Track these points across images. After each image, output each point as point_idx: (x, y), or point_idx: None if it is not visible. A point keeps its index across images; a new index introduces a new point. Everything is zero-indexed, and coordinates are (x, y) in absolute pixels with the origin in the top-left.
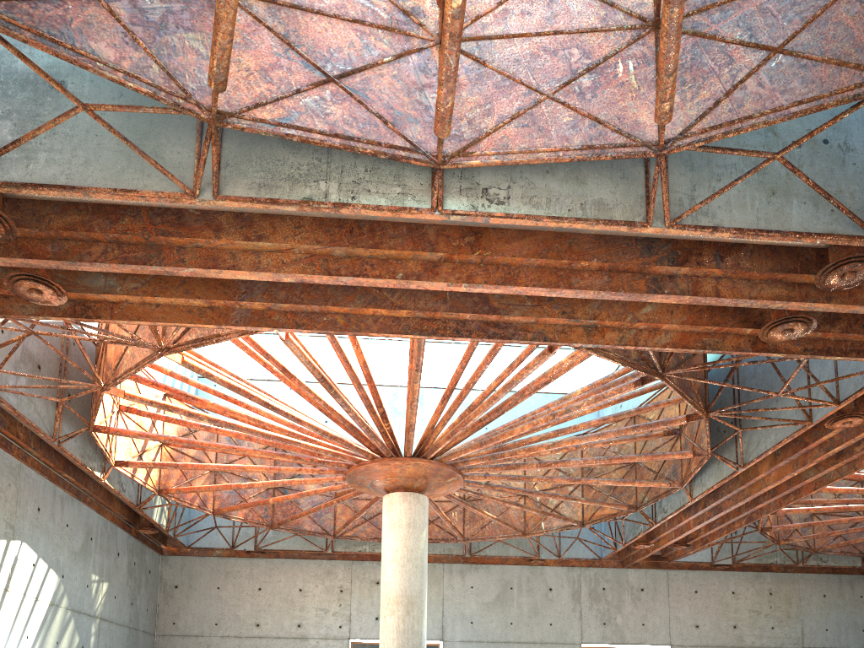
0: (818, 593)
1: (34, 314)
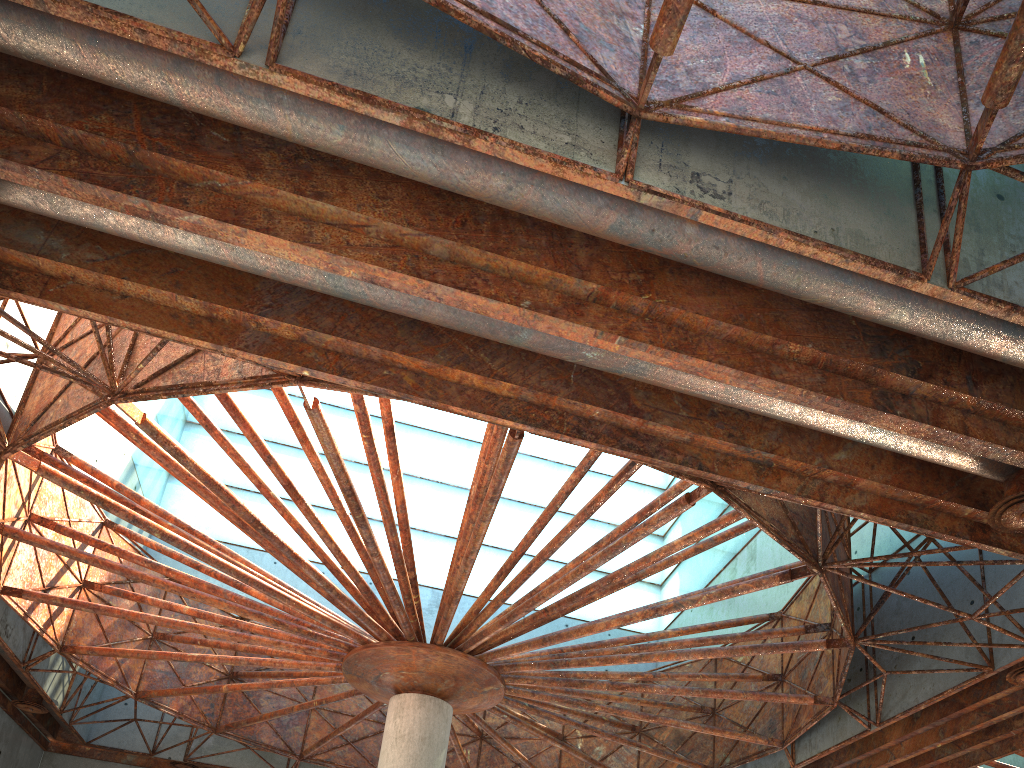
0: None
1: None
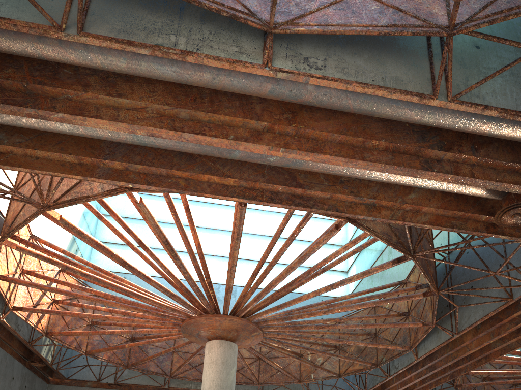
0: None
1: None
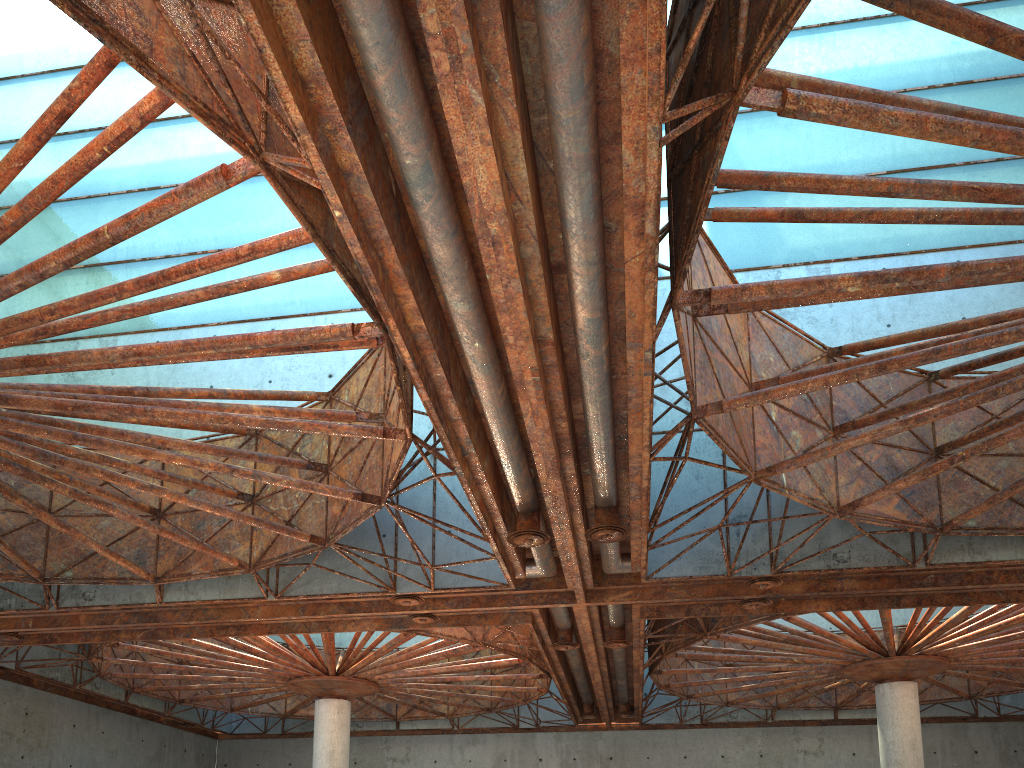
0: (70, 722)
1: None
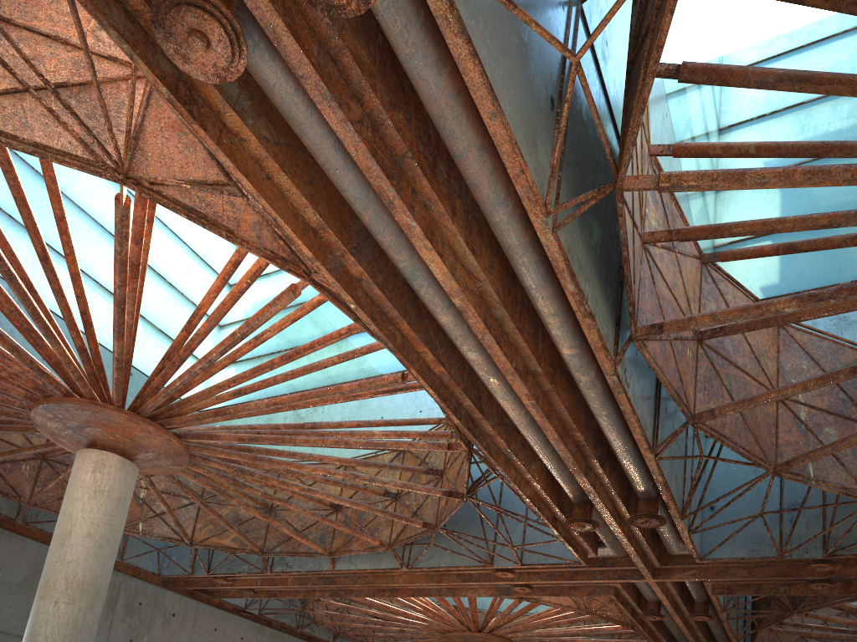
0: None
1: (121, 33)
